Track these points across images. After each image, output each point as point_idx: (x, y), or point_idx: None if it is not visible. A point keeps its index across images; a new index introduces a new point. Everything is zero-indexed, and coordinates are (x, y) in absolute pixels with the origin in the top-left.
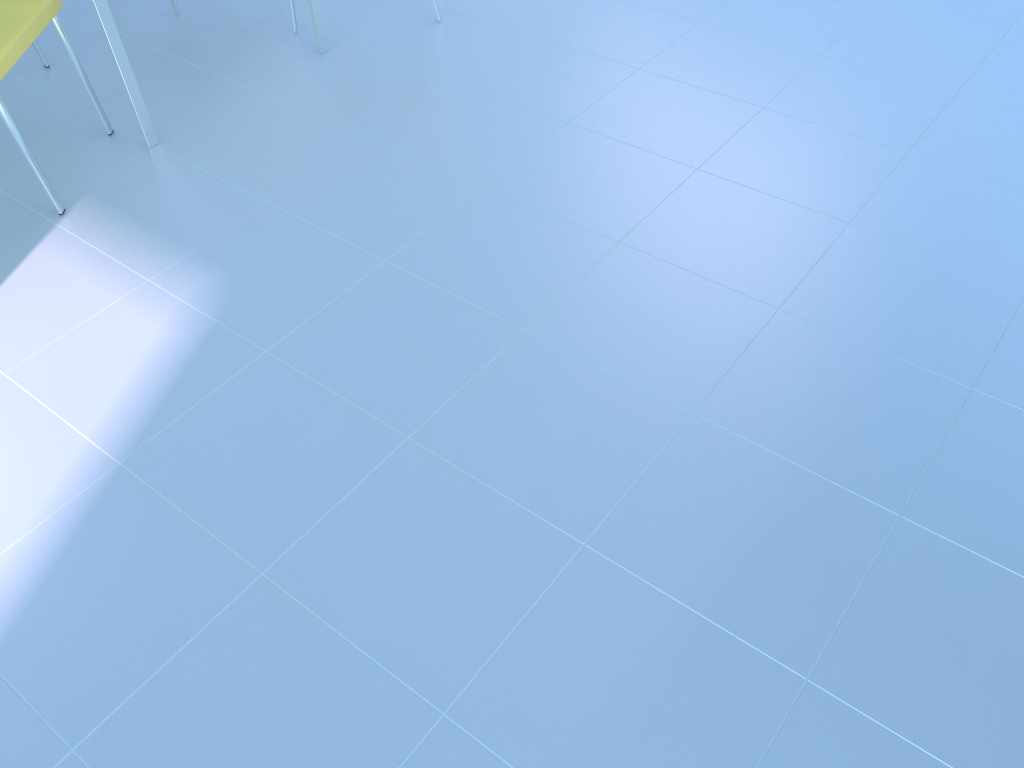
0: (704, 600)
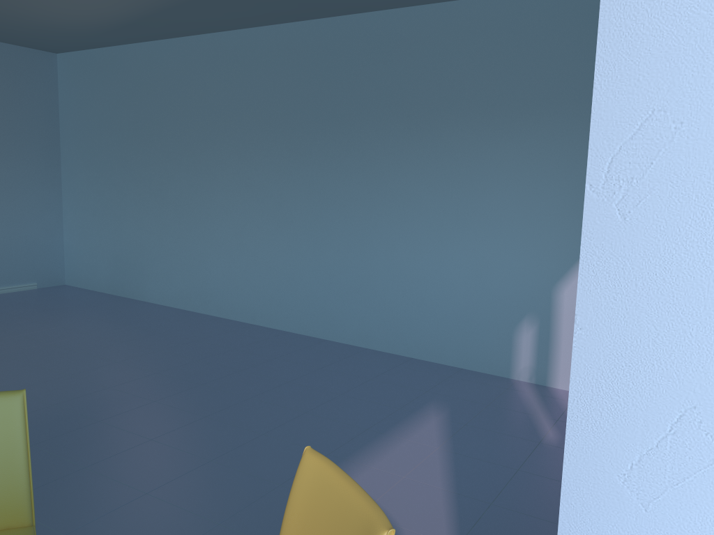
0: None
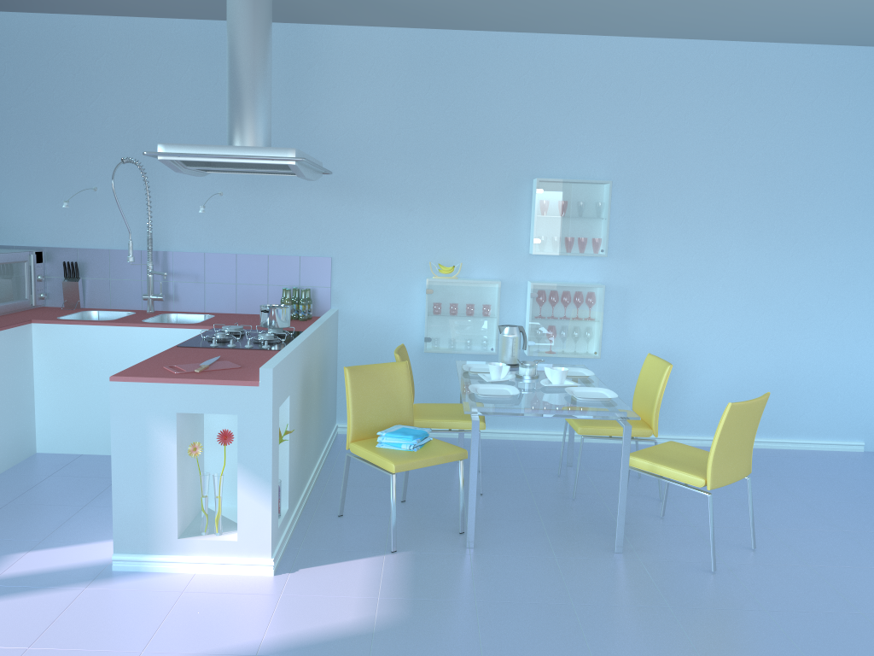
0: None
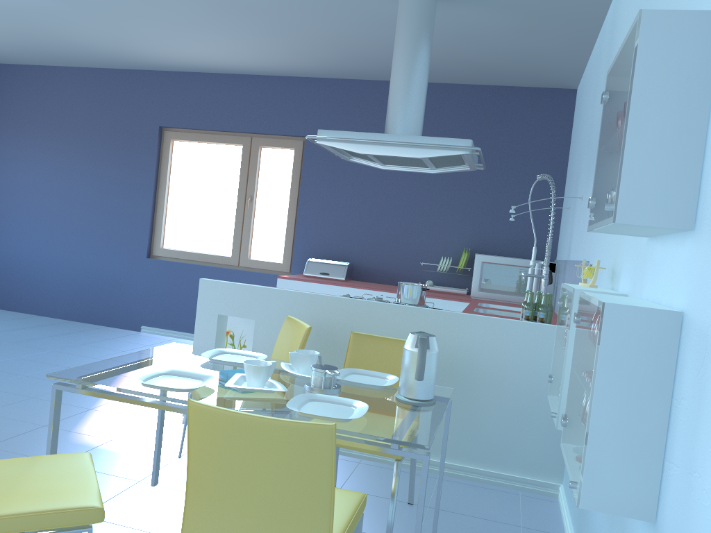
0: None
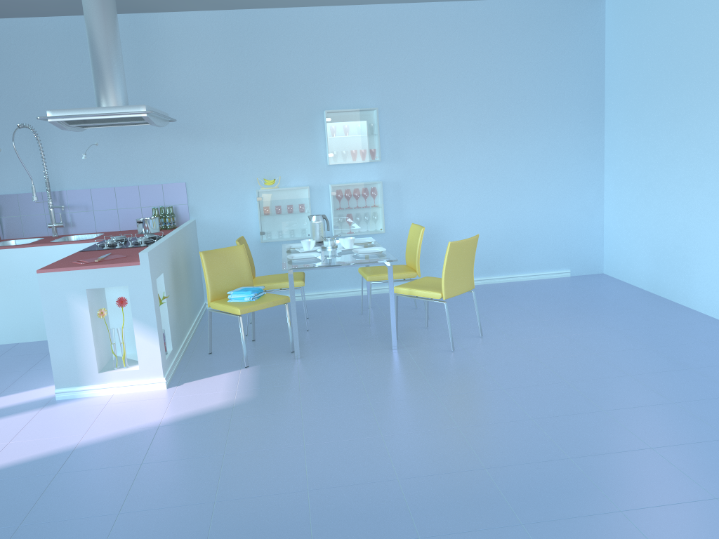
0: (216, 532)
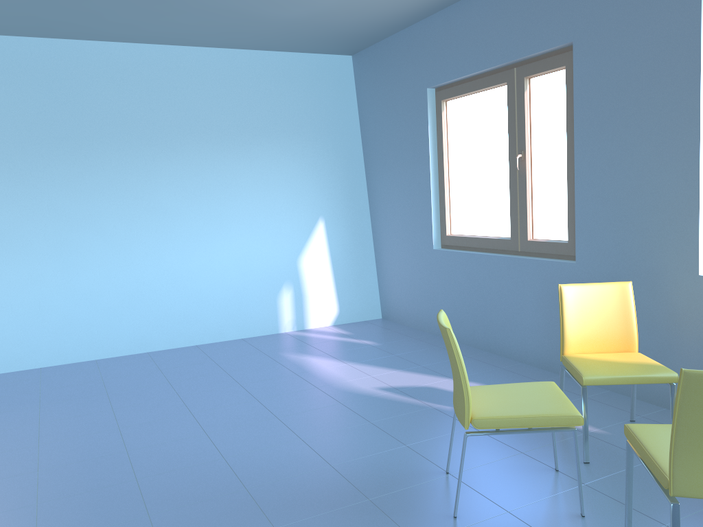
0: None
